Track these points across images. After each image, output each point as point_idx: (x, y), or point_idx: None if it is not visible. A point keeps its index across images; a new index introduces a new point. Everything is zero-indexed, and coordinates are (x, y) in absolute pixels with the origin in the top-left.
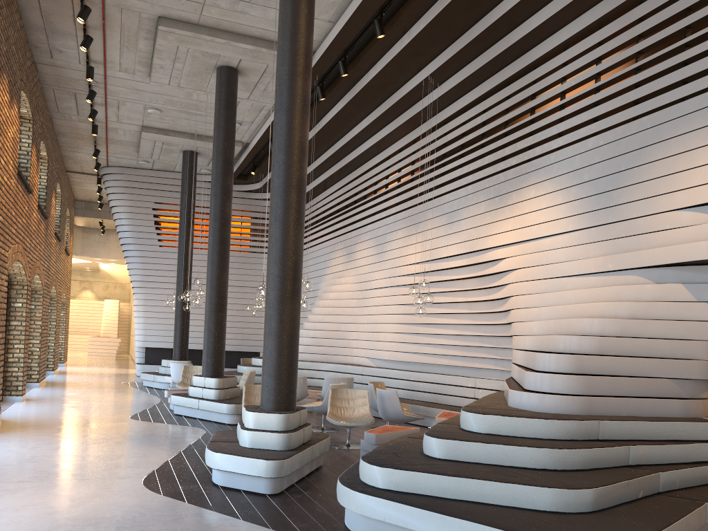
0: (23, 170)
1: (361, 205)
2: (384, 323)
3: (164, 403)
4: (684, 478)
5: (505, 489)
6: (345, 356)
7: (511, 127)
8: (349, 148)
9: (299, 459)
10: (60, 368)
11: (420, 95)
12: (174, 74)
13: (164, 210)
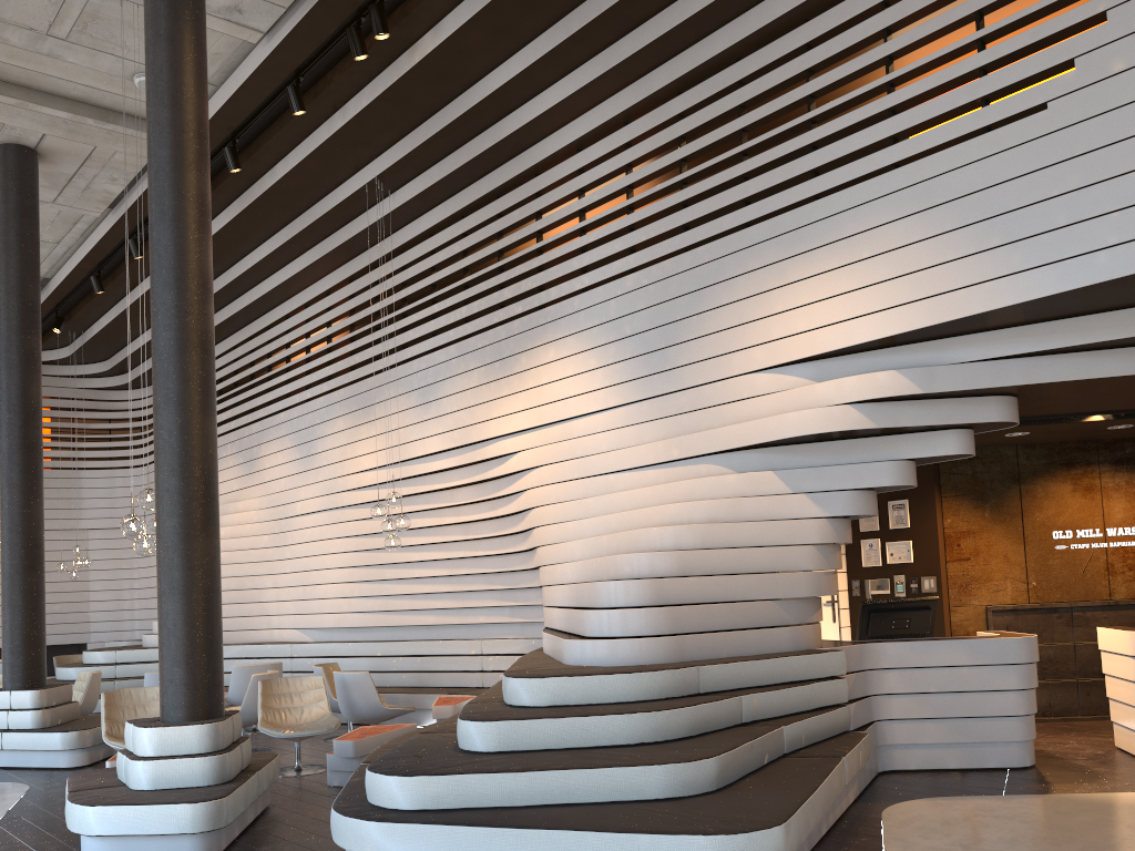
0: None
1: (265, 381)
2: (324, 570)
3: None
4: (810, 731)
5: (599, 778)
6: (257, 630)
7: (510, 259)
8: (238, 290)
9: (244, 795)
10: None
11: (360, 208)
12: None
13: None
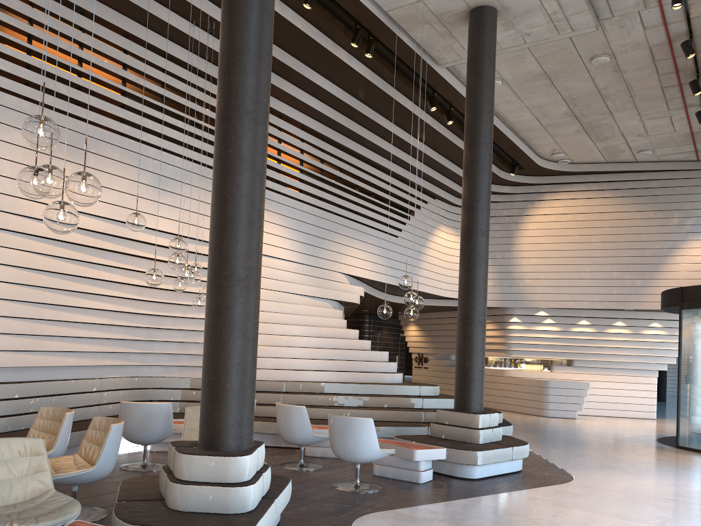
0: None
1: None
2: None
3: None
4: None
5: None
6: None
7: None
8: None
9: None
10: None
11: None
12: None
13: None
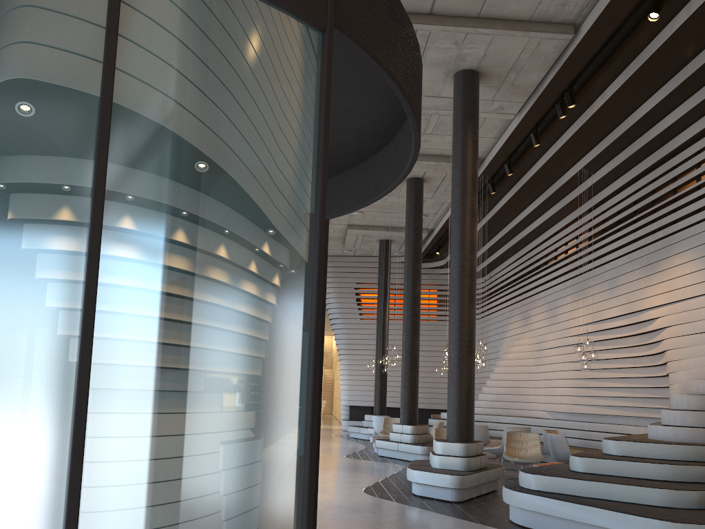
0: None
1: (535, 275)
2: (558, 379)
3: (369, 448)
4: None
5: (625, 490)
6: (524, 410)
7: (657, 205)
8: (520, 227)
9: (477, 478)
10: None
11: (577, 182)
12: None
13: (364, 288)
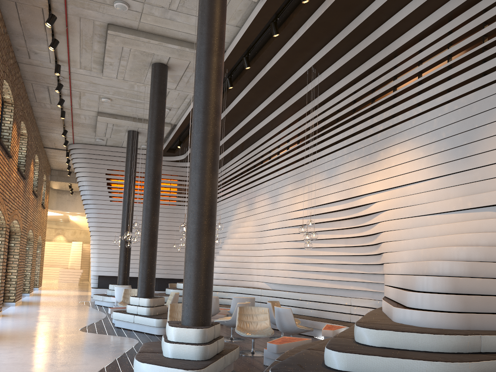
0: (5, 141)
1: (259, 168)
2: (278, 256)
3: (109, 318)
4: None
5: None
6: (247, 281)
7: (378, 102)
8: (250, 126)
9: (214, 368)
10: (35, 291)
11: (304, 83)
12: (120, 69)
13: (114, 175)
